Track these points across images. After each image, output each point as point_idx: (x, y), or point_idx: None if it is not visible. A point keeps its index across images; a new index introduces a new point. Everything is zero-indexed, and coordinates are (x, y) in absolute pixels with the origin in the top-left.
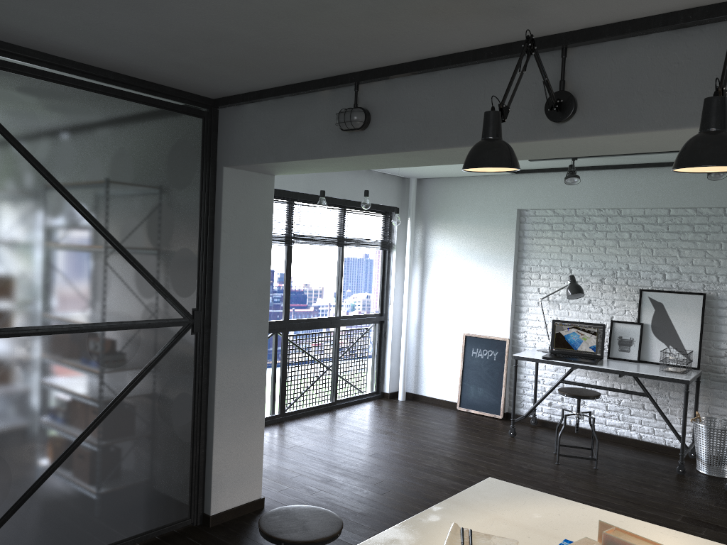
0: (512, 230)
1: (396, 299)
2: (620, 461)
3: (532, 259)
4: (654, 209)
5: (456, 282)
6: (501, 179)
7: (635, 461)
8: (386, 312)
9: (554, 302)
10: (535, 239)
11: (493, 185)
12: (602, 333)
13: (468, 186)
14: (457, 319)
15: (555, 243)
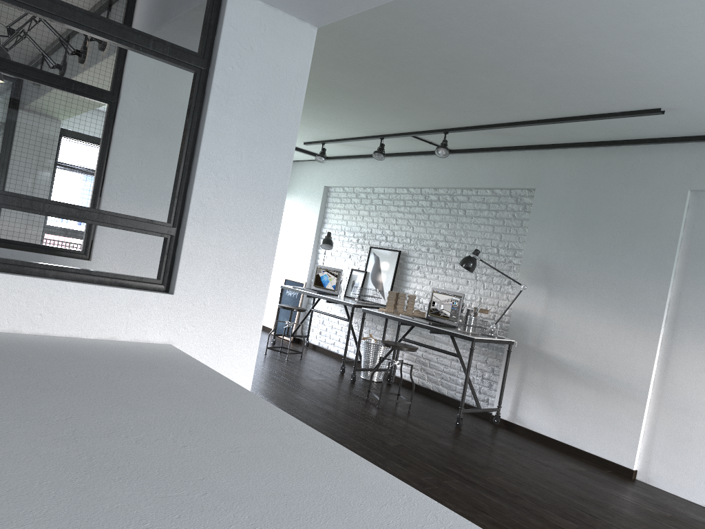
0: (320, 202)
1: None
2: (316, 363)
3: (328, 224)
4: (388, 188)
5: (288, 240)
6: (320, 164)
7: (327, 365)
8: None
9: (334, 256)
10: (332, 209)
11: (316, 168)
12: (340, 276)
13: (305, 169)
14: (285, 267)
15: (341, 212)
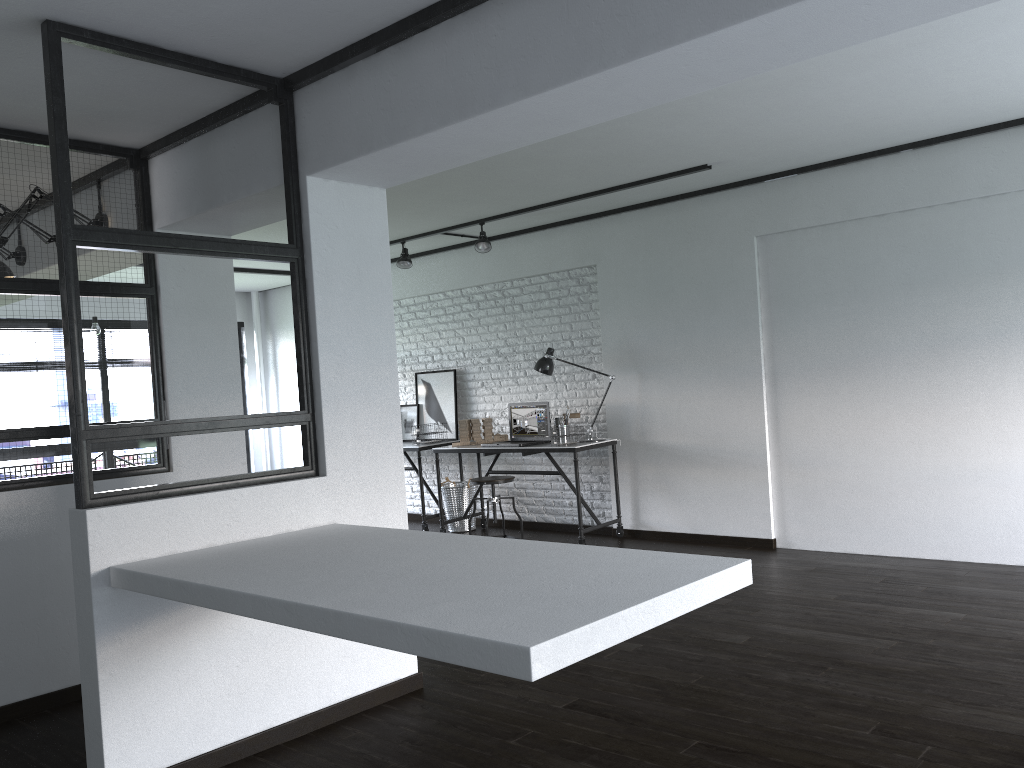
0: None
1: (255, 412)
2: None
3: None
4: (419, 297)
5: None
6: None
7: None
8: None
9: None
10: None
11: None
12: None
13: None
14: None
15: None
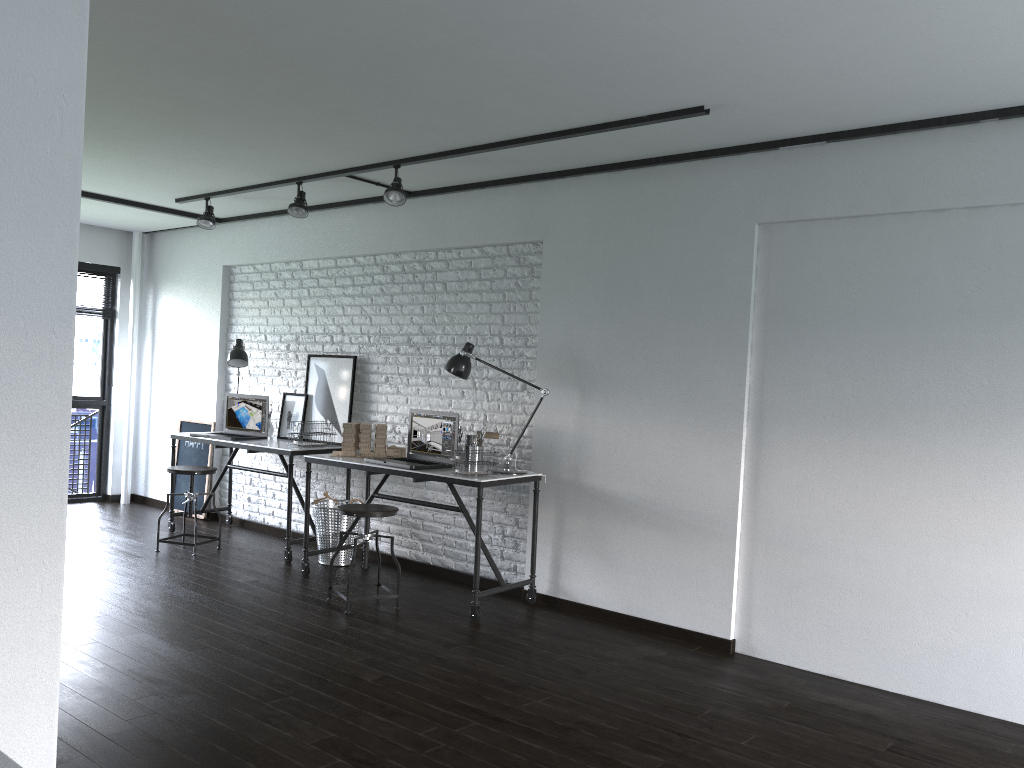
0: (219, 292)
1: (122, 379)
2: (246, 552)
3: (238, 325)
4: (325, 260)
5: (178, 357)
6: (212, 231)
7: (264, 552)
8: (109, 396)
9: (254, 376)
10: (241, 301)
11: (206, 238)
12: (267, 407)
13: (188, 241)
14: (178, 402)
15: (255, 305)
